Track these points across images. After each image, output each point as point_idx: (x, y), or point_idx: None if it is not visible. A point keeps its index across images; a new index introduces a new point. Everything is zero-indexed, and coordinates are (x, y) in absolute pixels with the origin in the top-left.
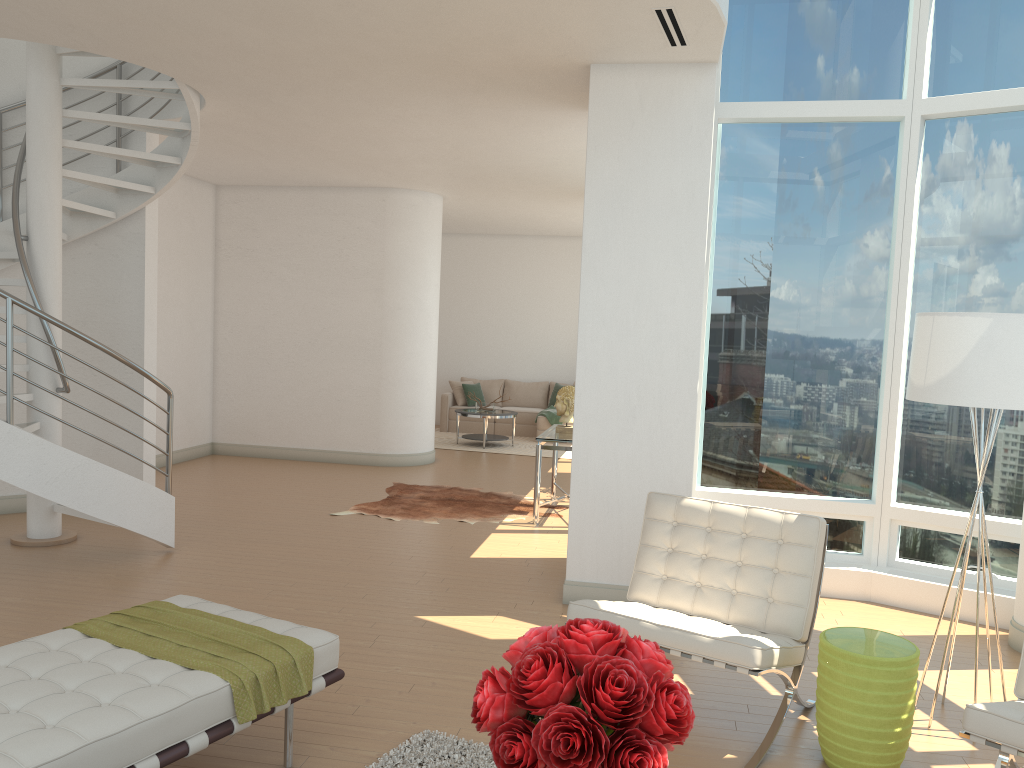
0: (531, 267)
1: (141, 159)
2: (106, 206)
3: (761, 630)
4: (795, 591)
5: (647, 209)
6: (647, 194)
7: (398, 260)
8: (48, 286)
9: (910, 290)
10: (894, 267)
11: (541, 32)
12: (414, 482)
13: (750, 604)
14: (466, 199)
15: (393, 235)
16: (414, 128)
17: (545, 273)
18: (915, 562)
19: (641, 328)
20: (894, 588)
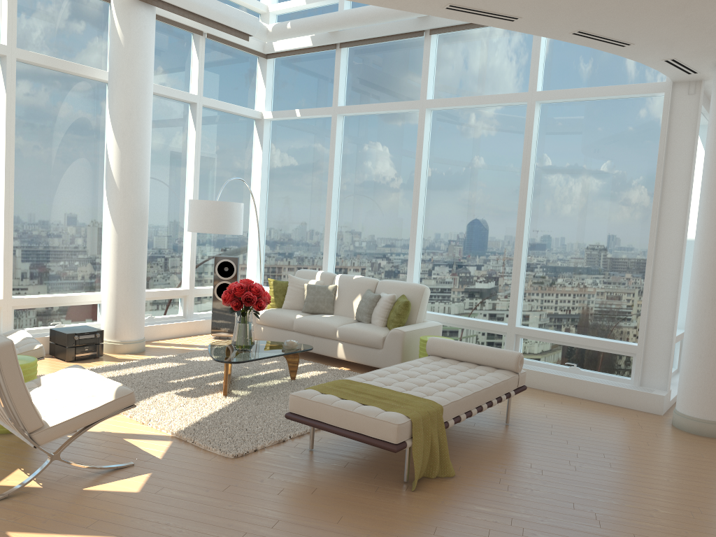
0: None
1: None
2: None
3: None
4: None
5: None
6: None
7: None
8: None
9: None
10: None
11: None
12: None
13: None
14: None
15: None
16: None
17: None
18: None
19: None
20: None
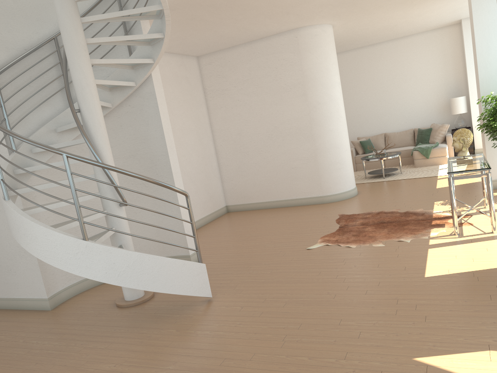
0: (389, 61)
1: (140, 41)
2: (129, 79)
3: None
4: None
5: None
6: None
7: (312, 73)
8: (98, 139)
9: None
10: None
11: None
12: (351, 212)
13: None
14: (347, 23)
15: (306, 58)
16: None
17: (398, 62)
18: None
19: None
20: None
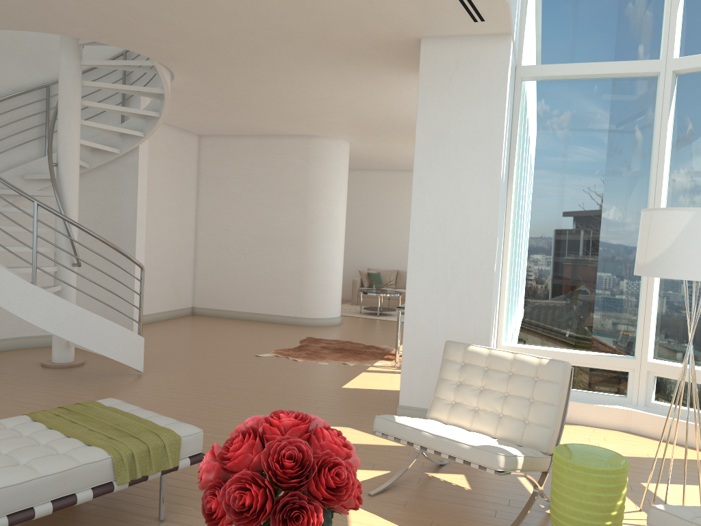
0: None
1: (135, 114)
2: (114, 145)
3: (518, 444)
4: (544, 416)
5: (460, 140)
6: (460, 129)
7: (317, 185)
8: (69, 196)
9: (664, 200)
10: (651, 183)
11: (379, 14)
12: (321, 337)
13: (511, 424)
14: (365, 143)
15: (313, 168)
16: (315, 90)
17: None
18: (666, 404)
19: (454, 225)
20: (648, 422)
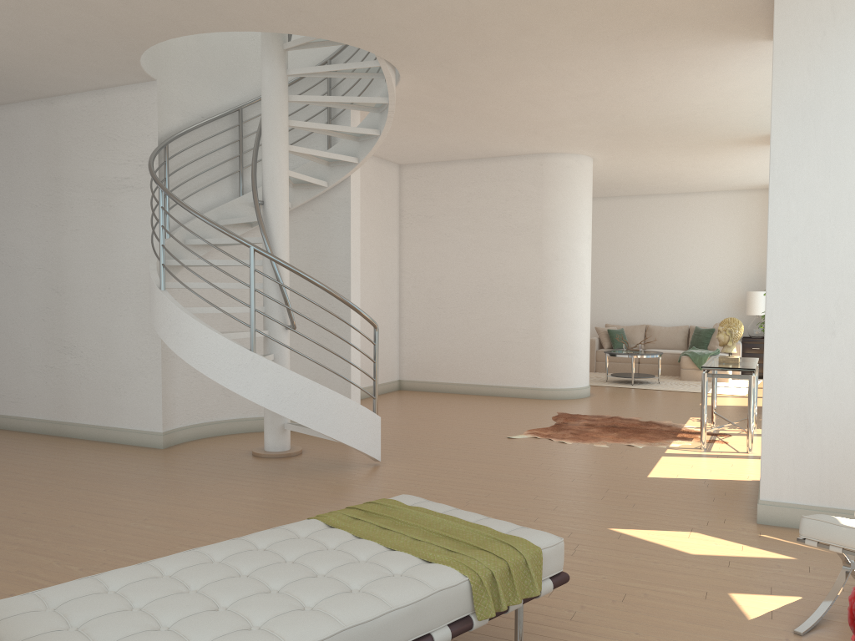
0: (668, 222)
1: (347, 134)
2: (320, 177)
3: None
4: None
5: (843, 118)
6: (842, 102)
7: (555, 216)
8: (279, 241)
9: None
10: None
11: None
12: (576, 412)
13: None
14: (614, 159)
15: (550, 194)
16: (579, 84)
17: (682, 227)
18: None
19: (839, 240)
20: None
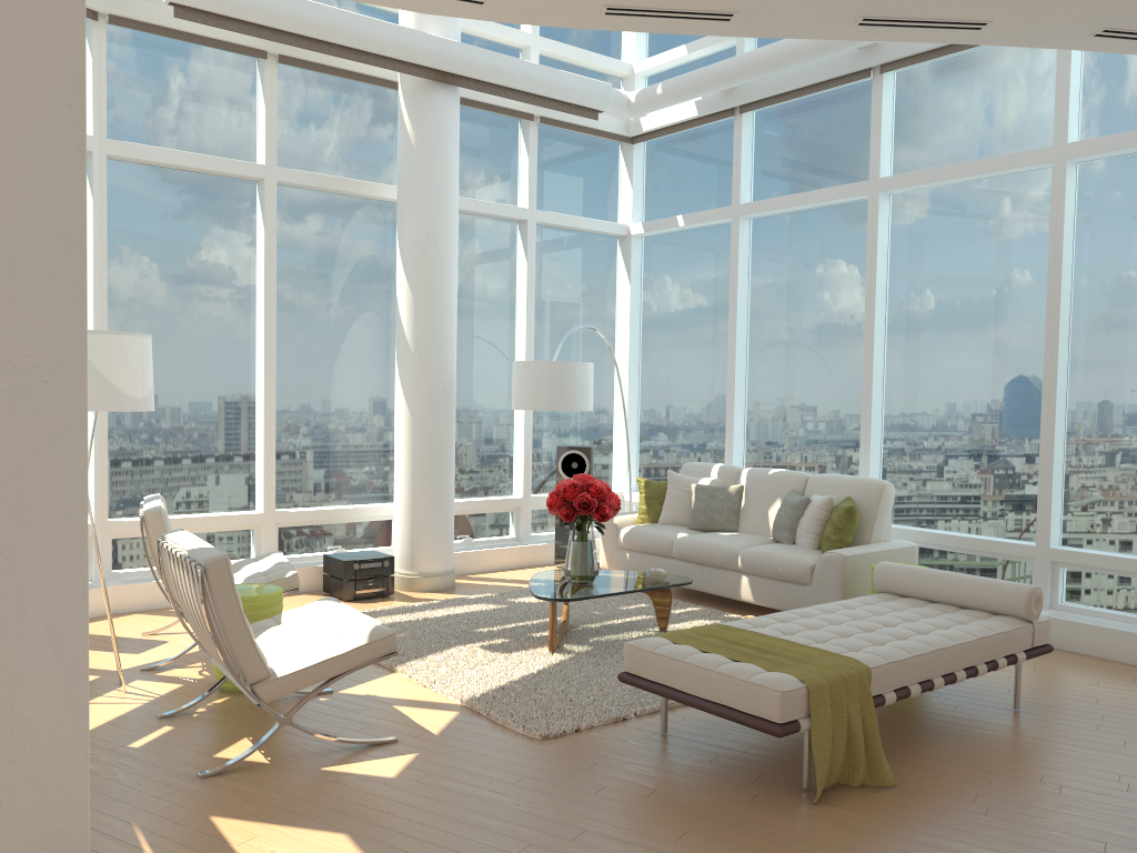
0: None
1: None
2: None
3: None
4: None
5: None
6: None
7: None
8: None
9: None
10: None
11: None
12: None
13: None
14: None
15: None
16: None
17: None
18: None
19: None
20: None
